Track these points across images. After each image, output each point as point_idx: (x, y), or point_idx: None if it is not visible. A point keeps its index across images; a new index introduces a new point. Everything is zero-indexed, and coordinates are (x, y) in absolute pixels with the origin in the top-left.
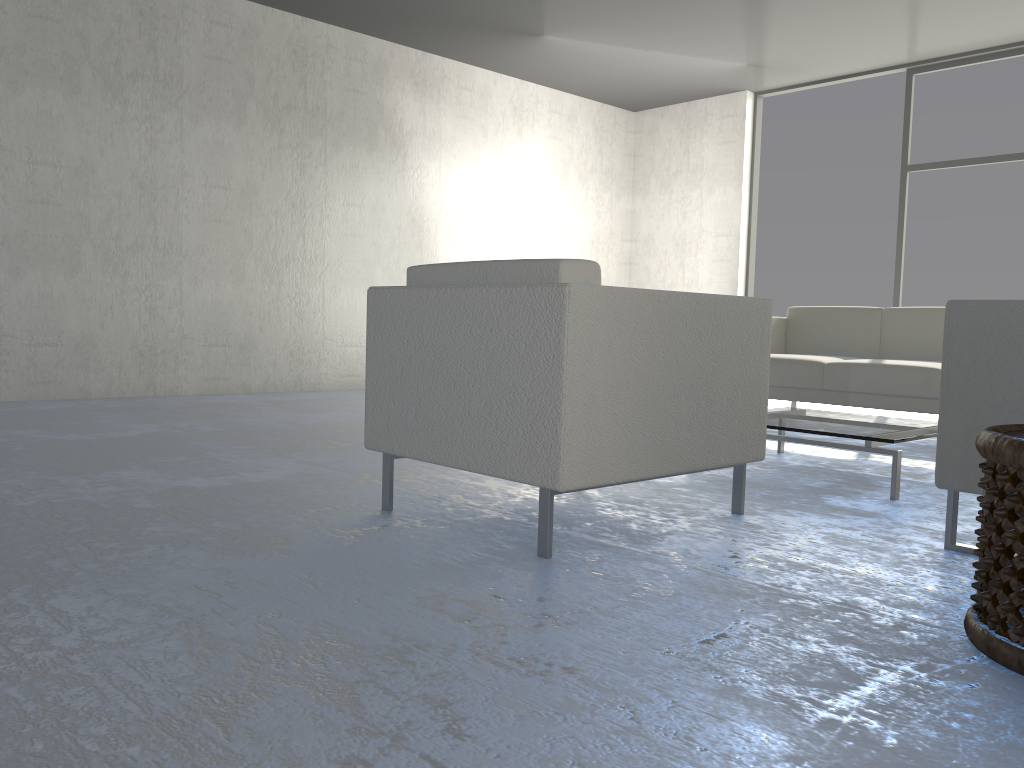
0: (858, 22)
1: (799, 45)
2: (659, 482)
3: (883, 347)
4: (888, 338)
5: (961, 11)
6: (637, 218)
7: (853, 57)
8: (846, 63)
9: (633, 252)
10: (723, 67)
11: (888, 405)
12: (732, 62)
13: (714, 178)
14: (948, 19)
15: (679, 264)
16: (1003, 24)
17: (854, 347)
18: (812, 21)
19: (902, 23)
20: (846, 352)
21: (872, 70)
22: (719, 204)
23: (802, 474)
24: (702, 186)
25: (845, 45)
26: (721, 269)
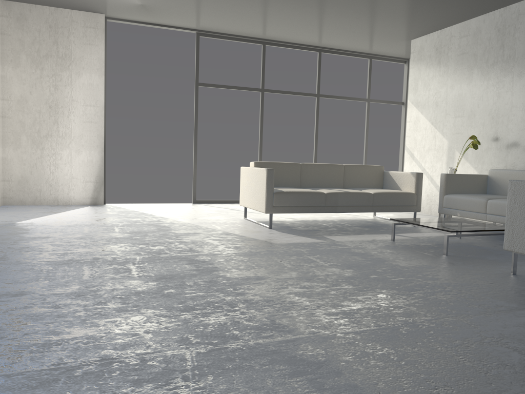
0: (230, 9)
1: (186, 7)
2: (503, 265)
3: (302, 182)
4: (304, 177)
5: (265, 20)
6: (9, 83)
7: (189, 20)
8: (180, 21)
9: (6, 108)
10: (126, 0)
11: (353, 210)
12: (138, 0)
13: (81, 66)
14: (255, 21)
15: (53, 121)
16: (261, 29)
17: (289, 182)
18: (219, 1)
19: (240, 16)
20: (286, 185)
21: (180, 27)
22: (86, 84)
23: (461, 248)
24: (71, 70)
25: (201, 14)
26: (90, 127)
